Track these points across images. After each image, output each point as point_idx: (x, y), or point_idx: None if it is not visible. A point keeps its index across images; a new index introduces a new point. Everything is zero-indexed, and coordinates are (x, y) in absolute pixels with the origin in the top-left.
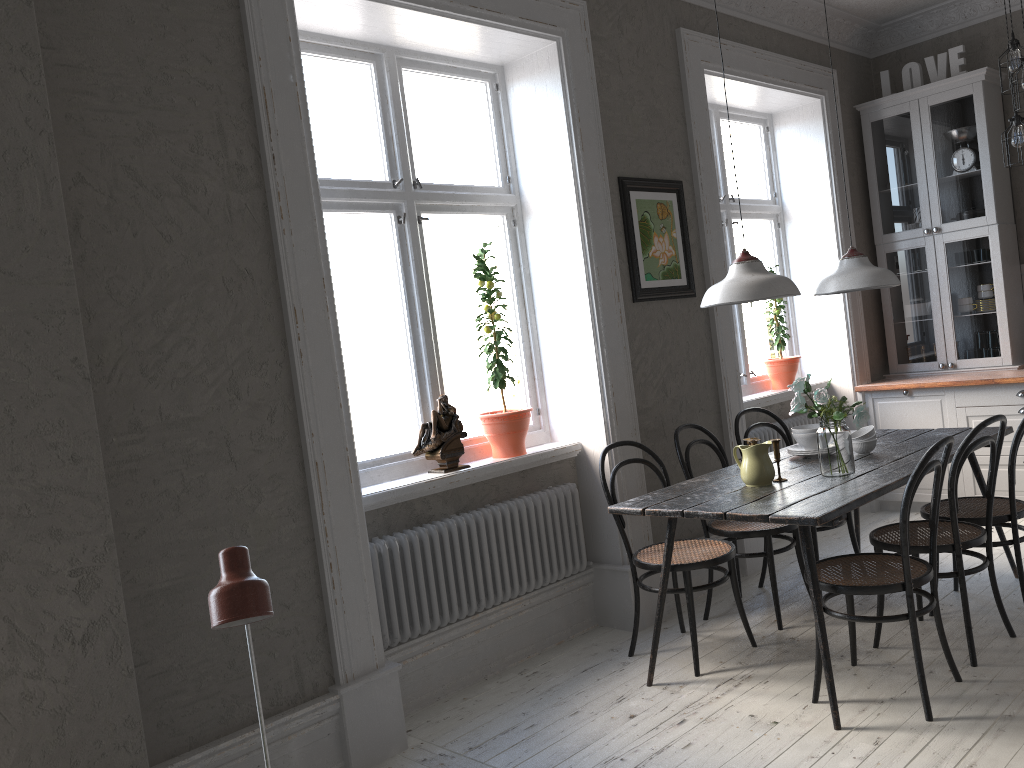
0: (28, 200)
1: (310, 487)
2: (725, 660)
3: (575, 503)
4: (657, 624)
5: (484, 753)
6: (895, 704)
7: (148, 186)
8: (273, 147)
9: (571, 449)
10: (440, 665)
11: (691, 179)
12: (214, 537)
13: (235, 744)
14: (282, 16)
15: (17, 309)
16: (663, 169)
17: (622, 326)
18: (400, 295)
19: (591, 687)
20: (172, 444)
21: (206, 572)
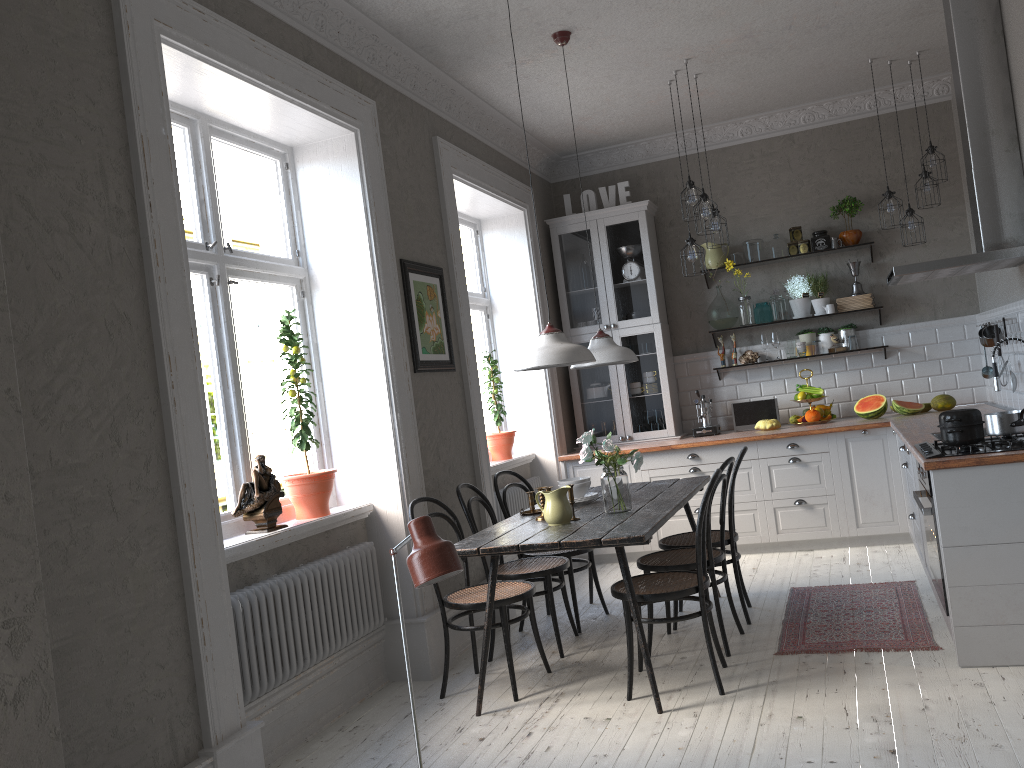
0: None
1: (182, 539)
2: (532, 686)
3: (373, 561)
4: (485, 656)
5: None
6: (691, 689)
7: (40, 219)
8: (150, 195)
9: (366, 509)
10: (269, 730)
11: (447, 267)
12: (99, 593)
13: None
14: (155, 71)
15: None
16: (429, 256)
17: (410, 393)
18: (210, 356)
19: (424, 726)
20: (61, 492)
21: (92, 631)
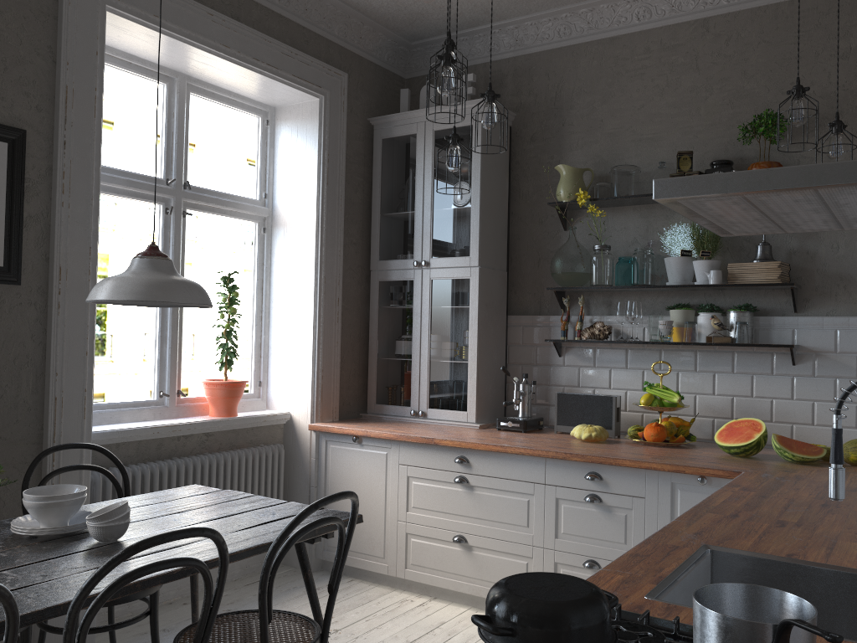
0: None
1: None
2: None
3: None
4: None
5: None
6: None
7: None
8: None
9: None
10: None
11: (51, 133)
12: None
13: None
14: None
15: None
16: None
17: None
18: None
19: None
20: None
21: None
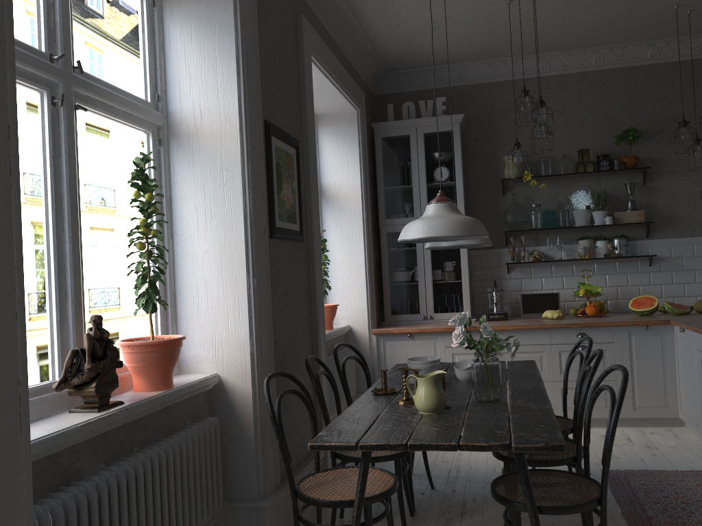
0: None
1: None
2: None
3: (216, 439)
4: None
5: None
6: None
7: None
8: None
9: (211, 381)
10: None
11: (302, 141)
12: None
13: None
14: None
15: None
16: (289, 126)
17: (266, 259)
18: (44, 190)
19: None
20: None
21: None
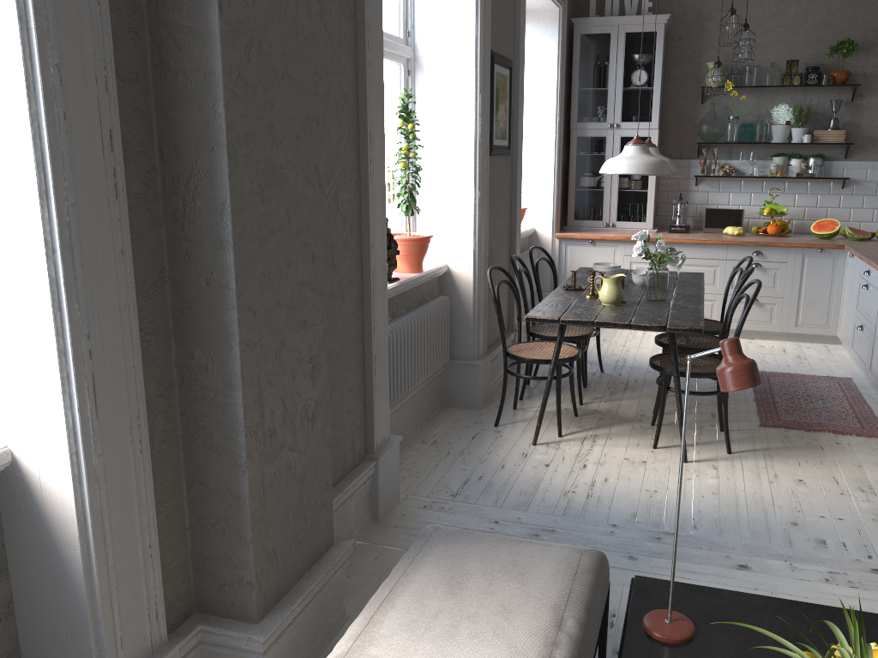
0: (300, 6)
1: (367, 291)
2: (567, 426)
3: (447, 312)
4: (545, 401)
5: (467, 497)
6: (701, 446)
7: None
8: None
9: (443, 269)
10: None
11: (514, 60)
12: None
13: (333, 503)
14: None
15: (293, 113)
16: (505, 49)
17: (487, 174)
18: None
19: (493, 449)
20: None
21: None
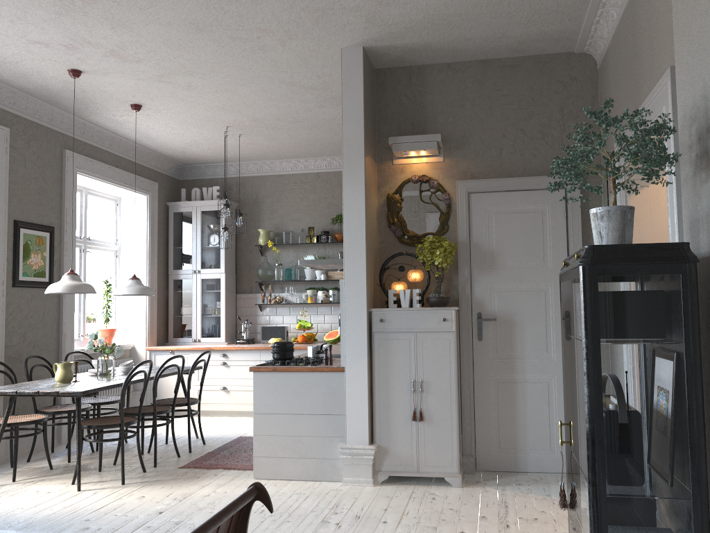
0: None
1: None
2: (33, 475)
3: None
4: None
5: None
6: (111, 481)
7: None
8: None
9: None
10: None
11: (61, 226)
12: None
13: None
14: None
15: None
16: (44, 219)
17: (3, 299)
18: None
19: None
20: None
21: None
